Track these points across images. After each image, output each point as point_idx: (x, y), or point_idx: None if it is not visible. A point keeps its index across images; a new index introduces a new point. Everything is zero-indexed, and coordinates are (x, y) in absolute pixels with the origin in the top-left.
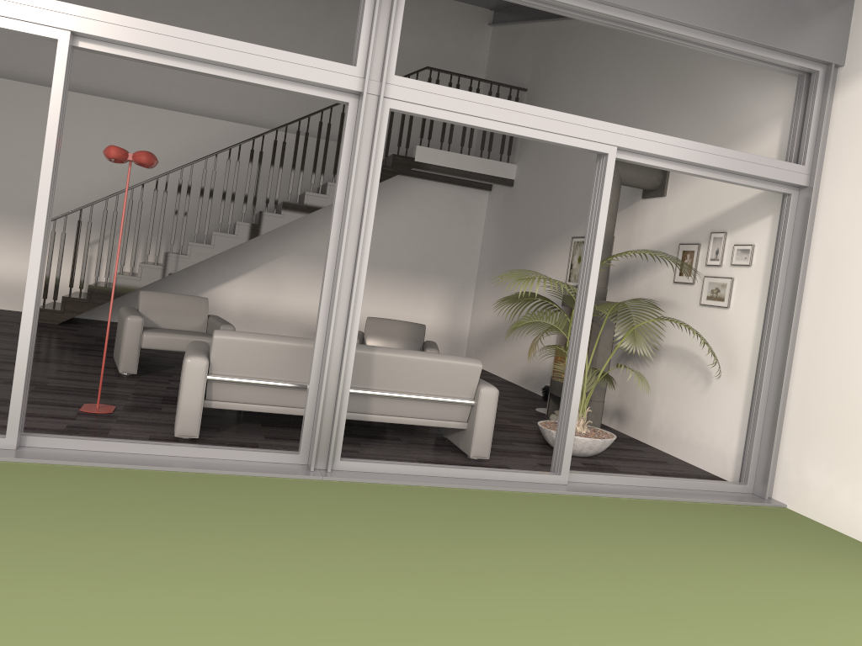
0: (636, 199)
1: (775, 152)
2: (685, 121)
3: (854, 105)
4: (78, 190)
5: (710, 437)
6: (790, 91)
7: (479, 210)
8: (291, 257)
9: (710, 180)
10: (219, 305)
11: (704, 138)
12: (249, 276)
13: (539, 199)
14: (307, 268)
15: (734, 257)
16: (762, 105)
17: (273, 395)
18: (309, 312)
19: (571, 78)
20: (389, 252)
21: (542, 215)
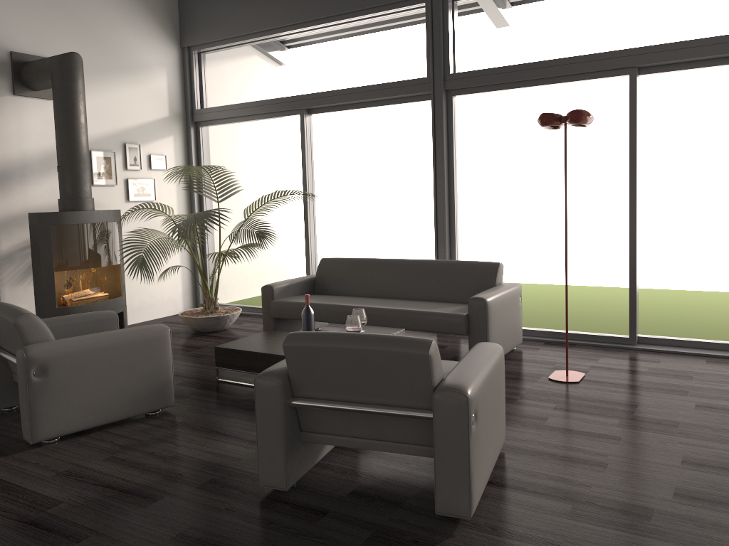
0: None
1: (166, 92)
2: (61, 29)
3: (209, 79)
4: None
5: (160, 294)
6: (167, 51)
7: None
8: None
9: (109, 97)
10: None
11: (92, 56)
12: None
13: None
14: None
15: (152, 164)
16: (147, 52)
17: None
18: None
19: None
20: None
21: None
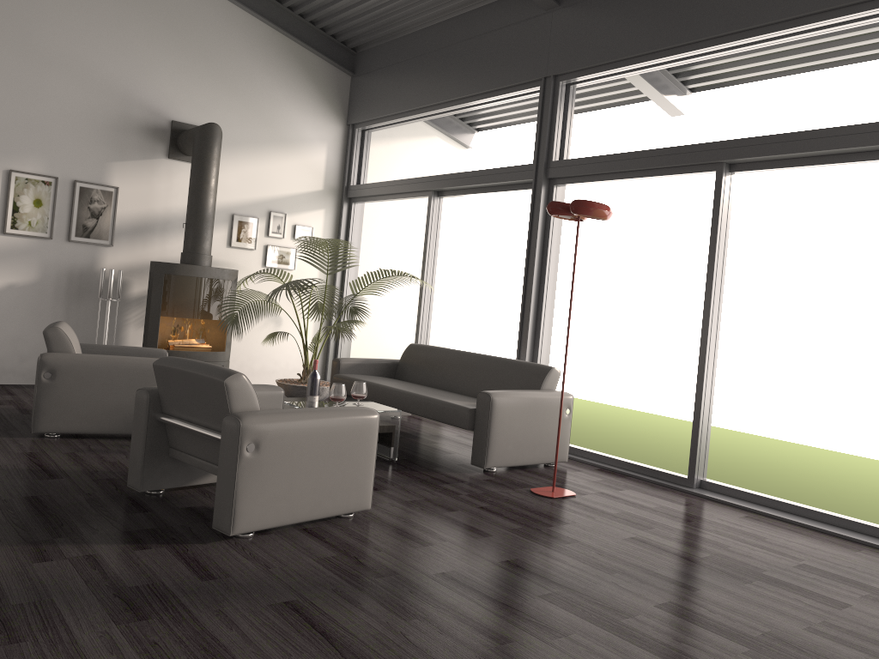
0: (155, 156)
1: (323, 166)
2: (224, 102)
3: (375, 157)
4: None
5: (285, 362)
6: (331, 127)
7: None
8: None
9: (262, 167)
10: None
11: (250, 128)
12: None
13: None
14: None
15: (296, 234)
16: (309, 127)
17: None
18: None
19: None
20: None
21: None
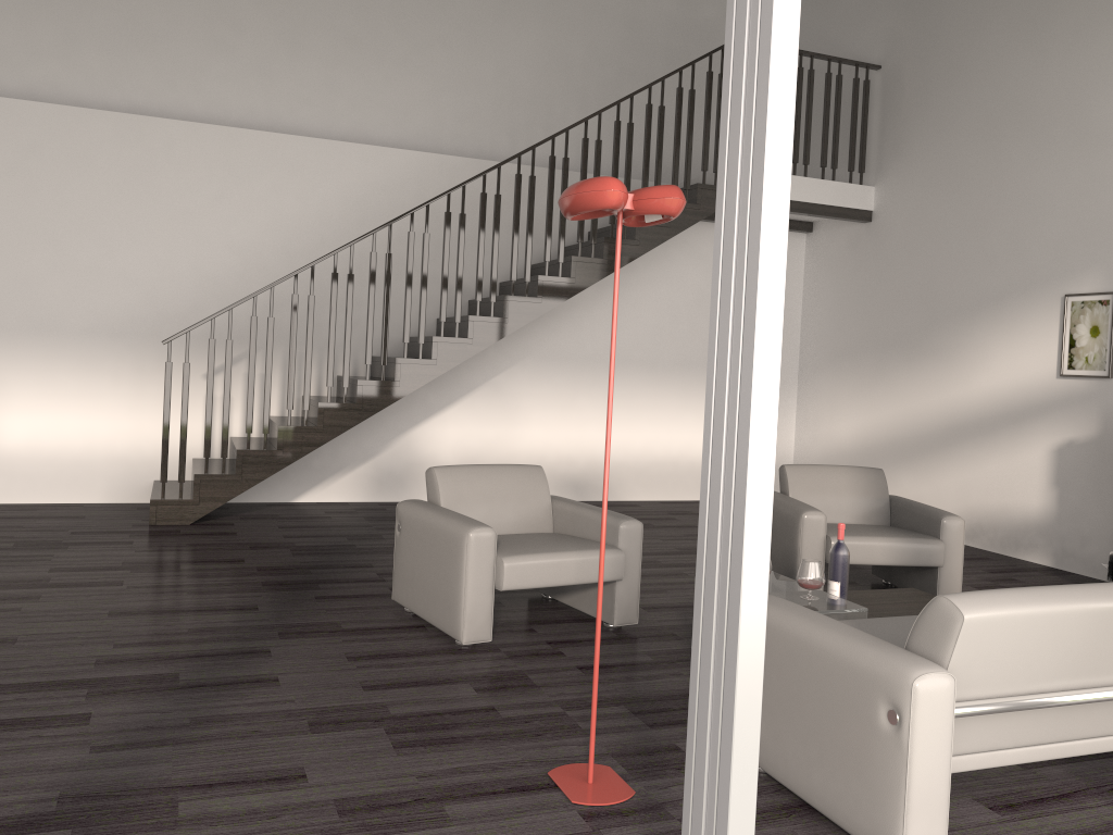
0: None
1: None
2: None
3: None
4: (181, 285)
5: None
6: None
7: (794, 264)
8: (528, 365)
9: None
10: (423, 456)
11: None
12: (466, 402)
13: (949, 238)
14: (553, 380)
15: None
16: None
17: (1041, 723)
18: (561, 451)
19: (1003, 36)
20: (671, 342)
21: (965, 263)
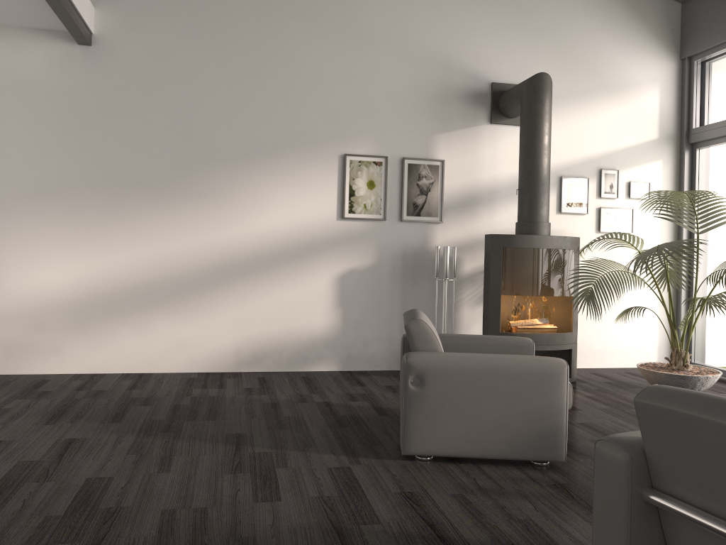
0: (477, 123)
1: (656, 111)
2: (542, 55)
3: (716, 93)
4: None
5: (629, 340)
6: (662, 65)
7: None
8: None
9: (587, 121)
10: None
11: (572, 79)
12: None
13: (213, 86)
14: None
15: (631, 192)
16: (636, 68)
17: None
18: None
19: None
20: None
21: (234, 113)
